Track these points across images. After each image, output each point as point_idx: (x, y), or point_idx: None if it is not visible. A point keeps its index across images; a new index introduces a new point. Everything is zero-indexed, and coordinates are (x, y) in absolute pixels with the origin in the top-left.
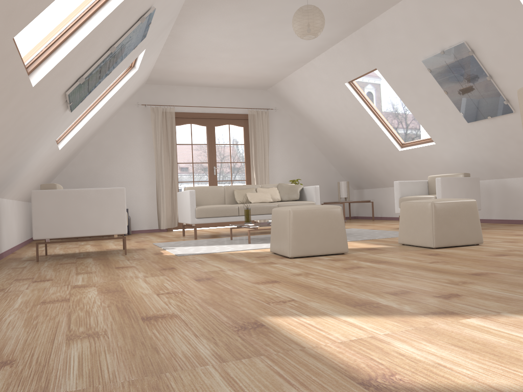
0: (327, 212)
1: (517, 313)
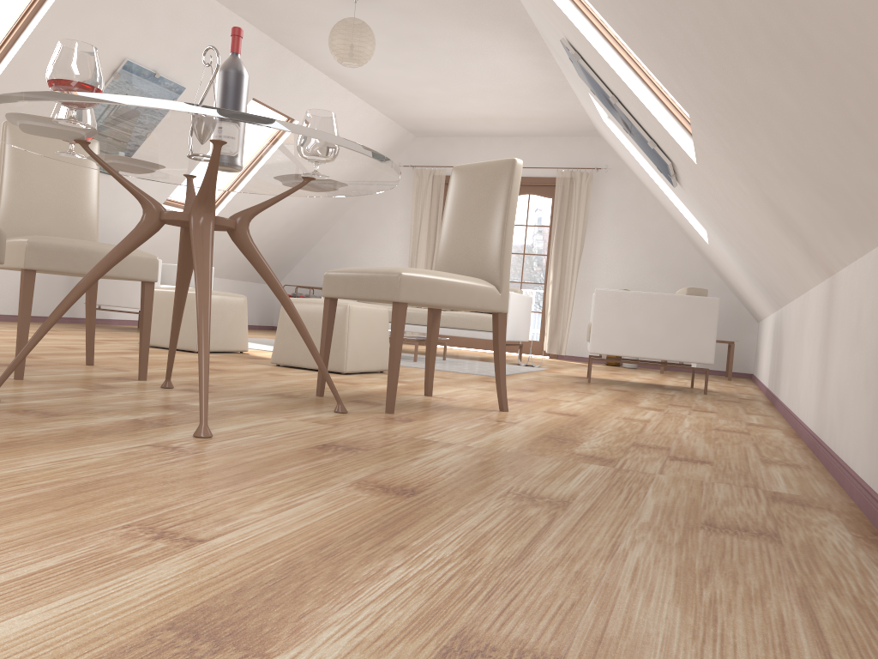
0: None
1: None
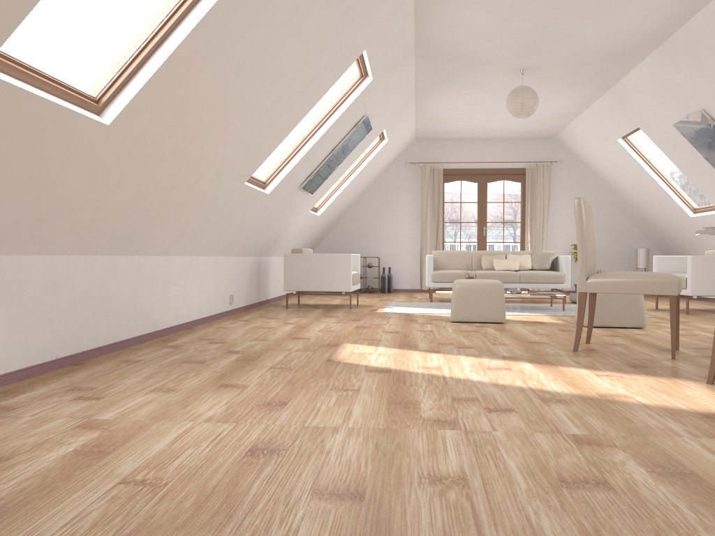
0: (487, 287)
1: (468, 355)
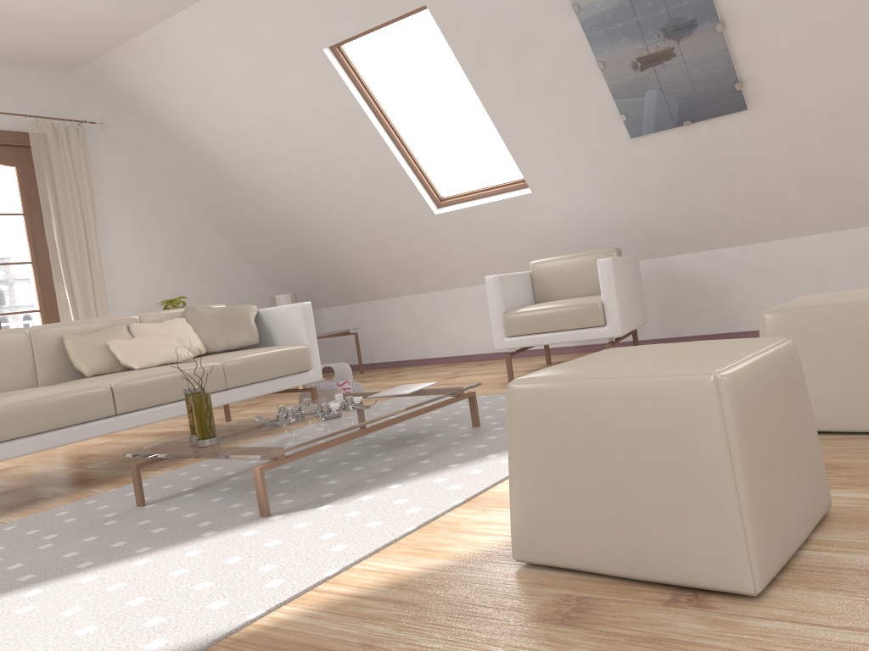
0: (784, 368)
1: None
